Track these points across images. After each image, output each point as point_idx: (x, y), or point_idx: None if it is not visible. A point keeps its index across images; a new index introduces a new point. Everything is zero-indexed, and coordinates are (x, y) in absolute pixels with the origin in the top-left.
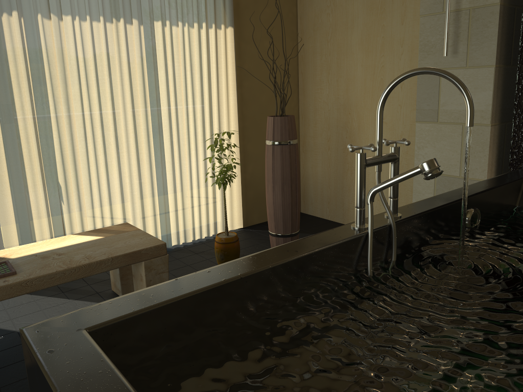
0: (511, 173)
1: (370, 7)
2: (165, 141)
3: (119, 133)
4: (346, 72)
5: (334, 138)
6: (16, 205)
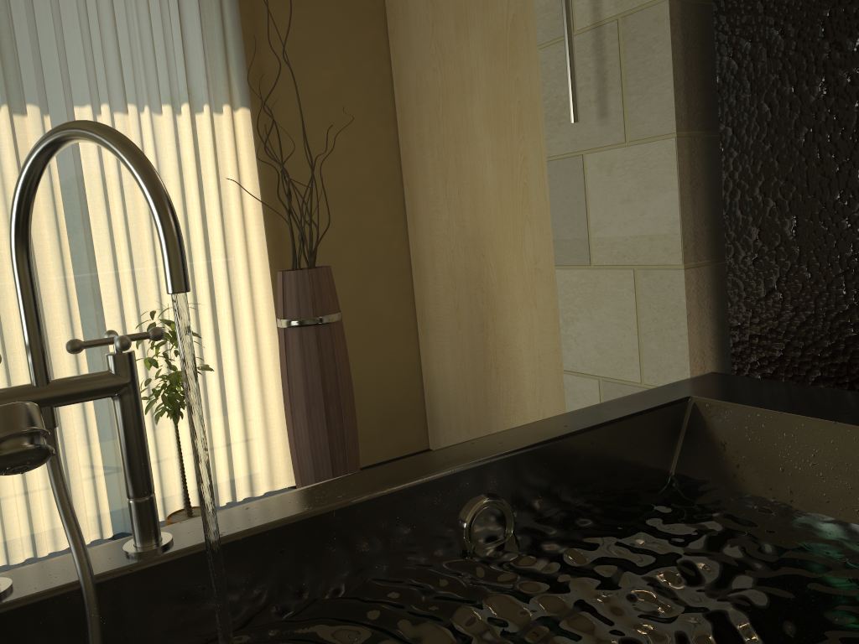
0: (673, 386)
1: (494, 48)
2: (111, 326)
3: (5, 318)
4: (470, 176)
5: (465, 304)
6: None
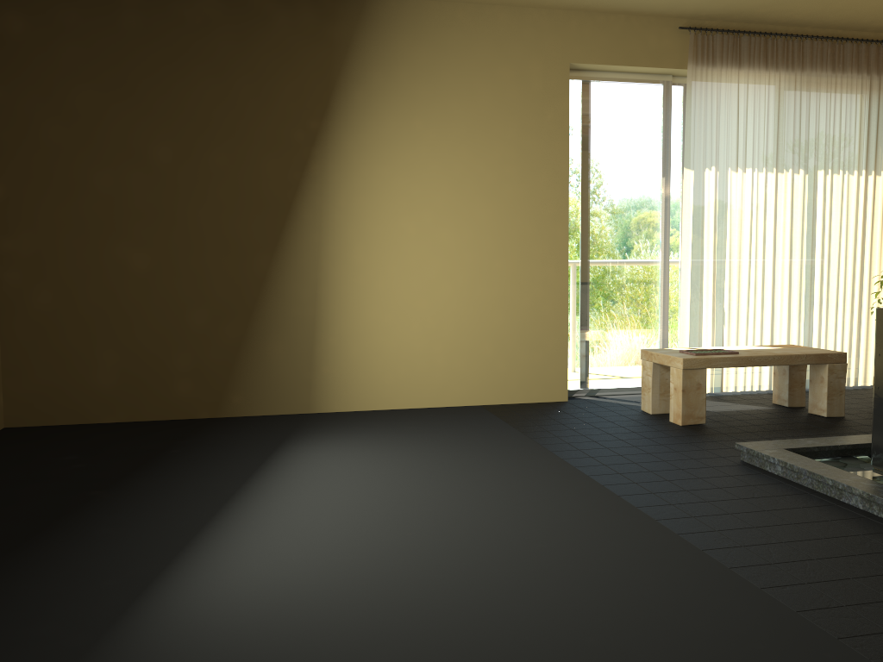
0: None
1: None
2: (815, 281)
3: (777, 270)
4: None
5: None
6: (691, 322)
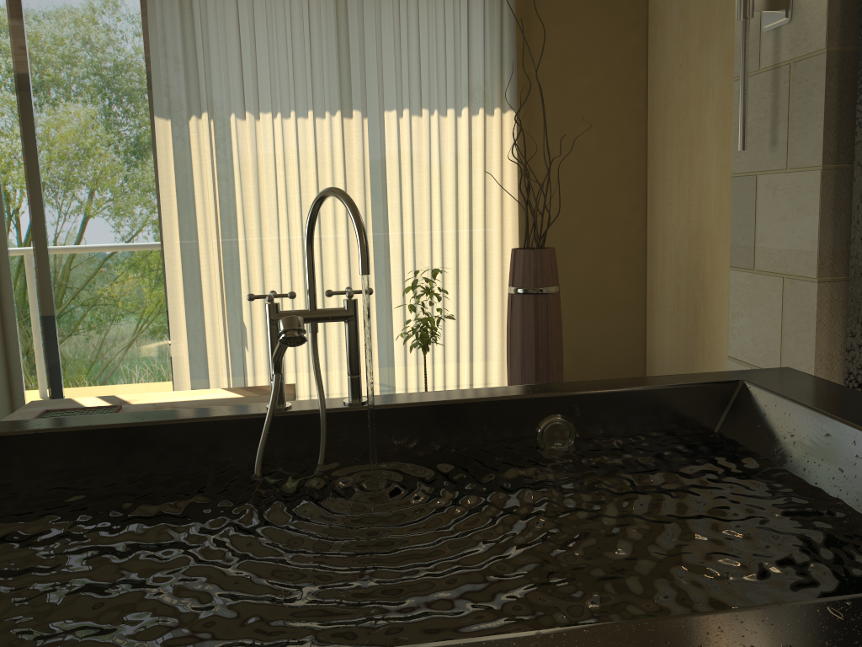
0: (740, 372)
1: (727, 63)
2: (395, 278)
3: (325, 264)
4: (698, 176)
5: (684, 289)
6: (192, 345)
